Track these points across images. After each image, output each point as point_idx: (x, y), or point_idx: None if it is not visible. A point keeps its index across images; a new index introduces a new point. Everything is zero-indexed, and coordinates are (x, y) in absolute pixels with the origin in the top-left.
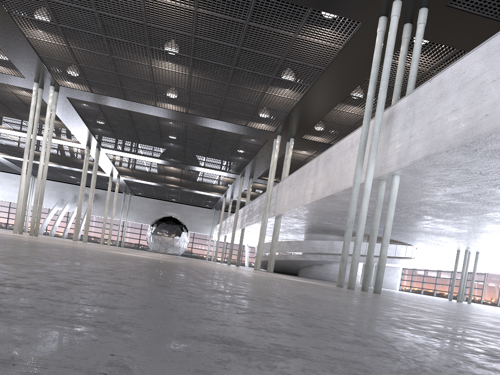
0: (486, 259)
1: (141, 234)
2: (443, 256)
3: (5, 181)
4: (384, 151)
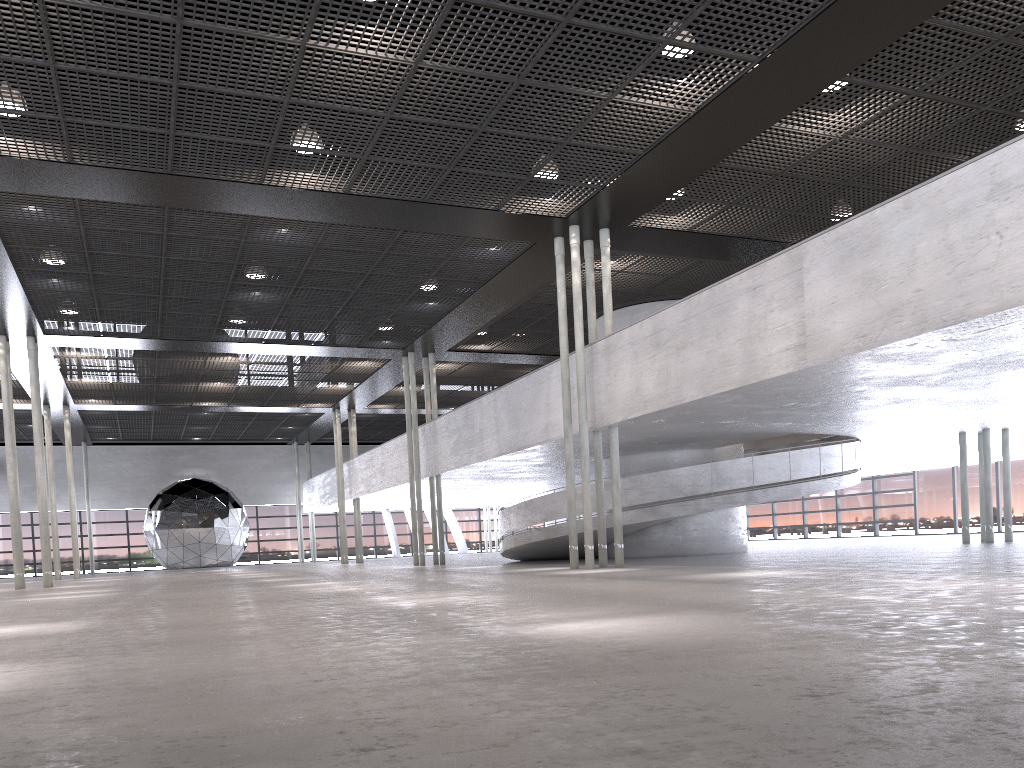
0: None
1: (130, 534)
2: (890, 451)
3: None
4: None
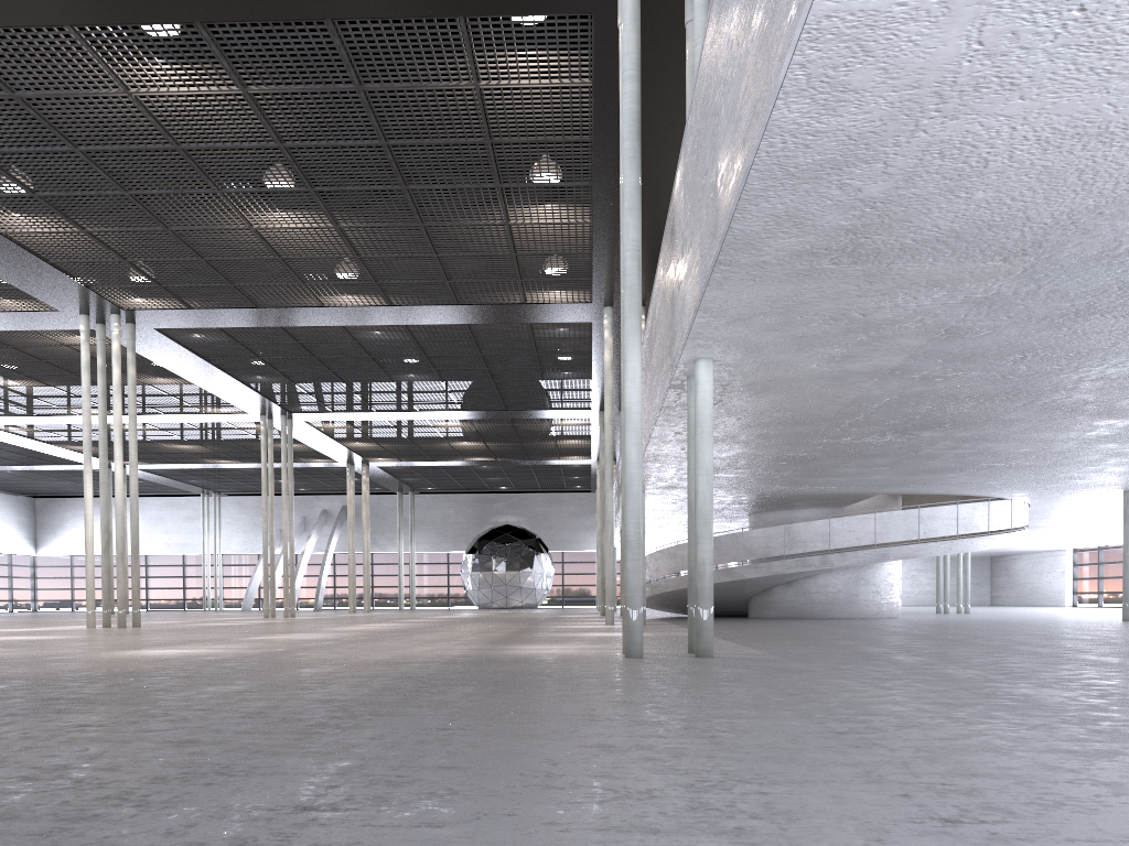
0: None
1: (450, 575)
2: (1115, 508)
3: (168, 514)
4: (673, 307)
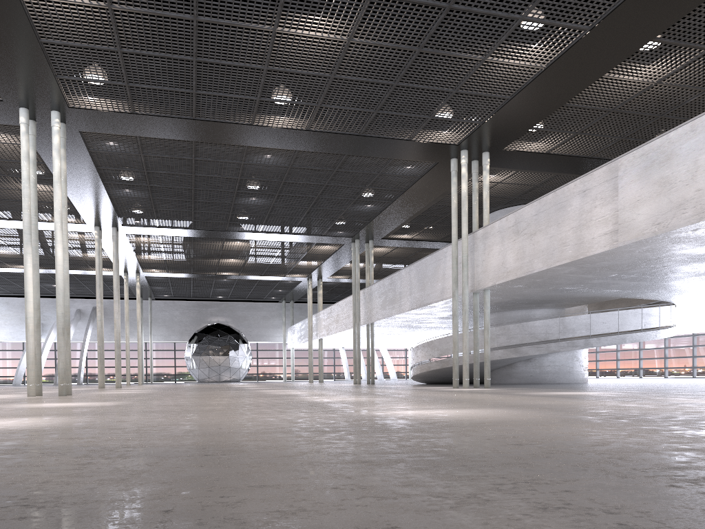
0: None
1: (176, 358)
2: (701, 314)
3: None
4: None
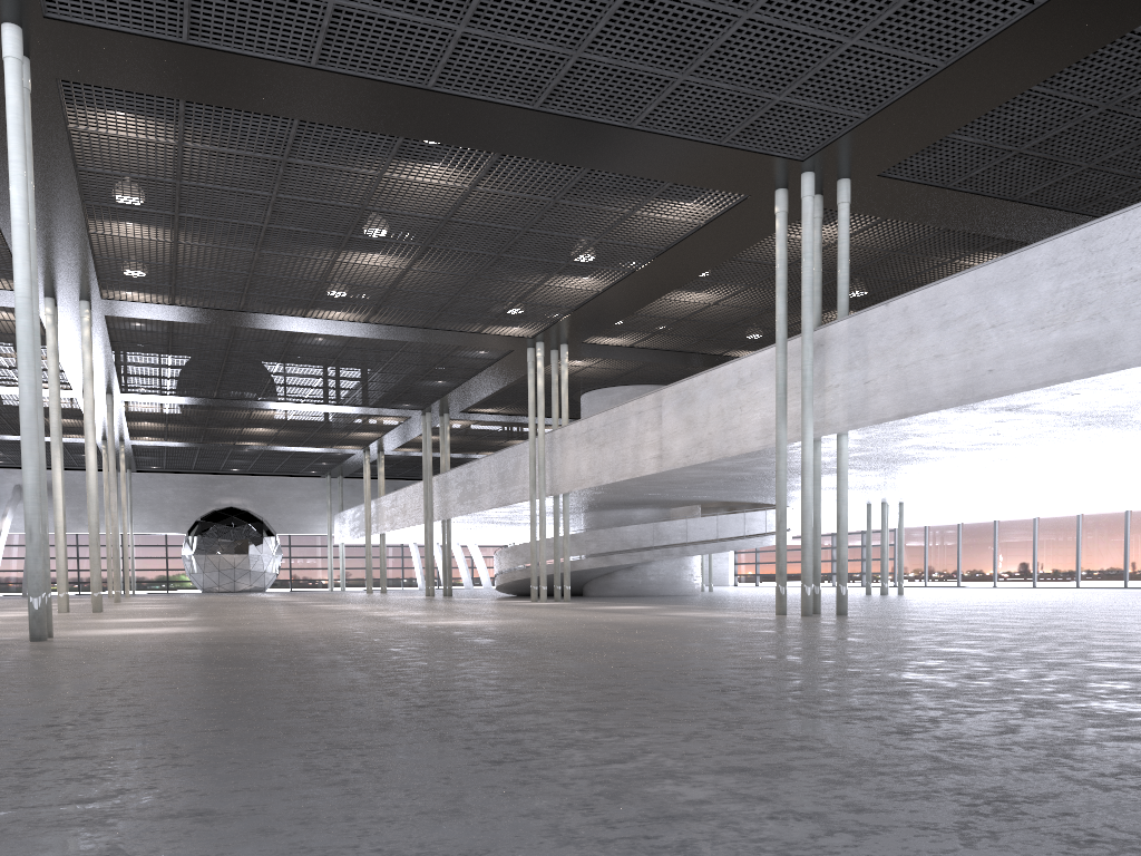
0: (909, 510)
1: (169, 558)
2: (834, 514)
3: None
4: (816, 398)
